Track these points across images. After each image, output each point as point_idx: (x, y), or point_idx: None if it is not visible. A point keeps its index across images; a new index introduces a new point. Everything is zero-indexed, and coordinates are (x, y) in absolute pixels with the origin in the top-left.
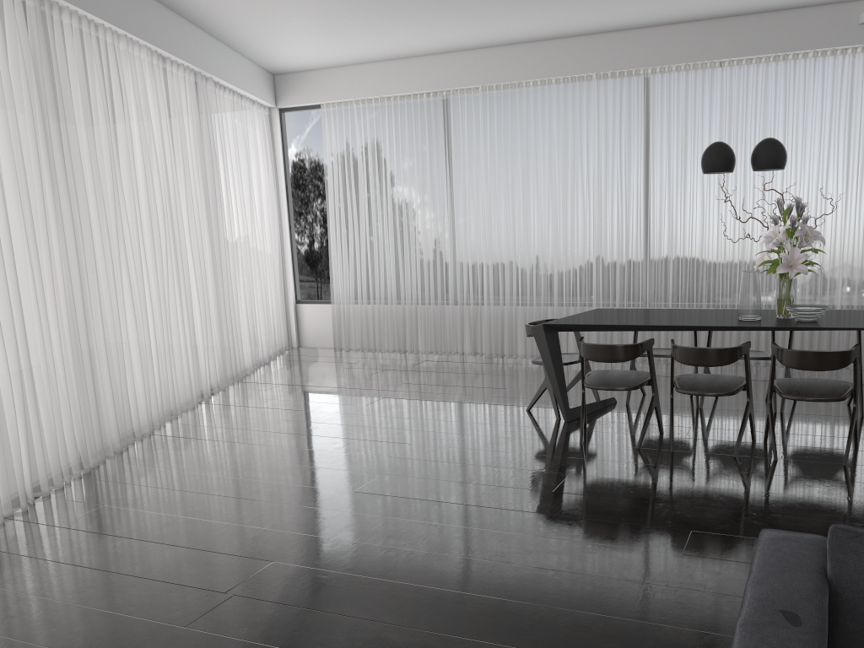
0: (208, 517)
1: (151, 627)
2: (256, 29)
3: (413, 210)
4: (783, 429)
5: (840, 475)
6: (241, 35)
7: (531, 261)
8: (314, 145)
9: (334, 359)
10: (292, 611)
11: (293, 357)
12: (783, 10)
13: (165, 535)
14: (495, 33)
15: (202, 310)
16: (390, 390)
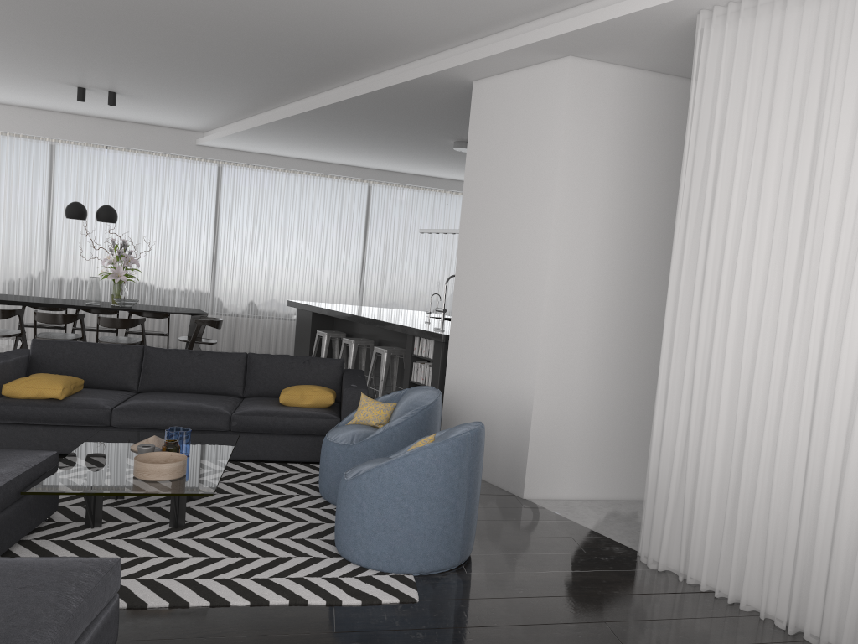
0: None
1: None
2: None
3: None
4: None
5: None
6: None
7: None
8: None
9: None
10: None
11: None
12: (150, 125)
13: None
14: None
15: None
16: None
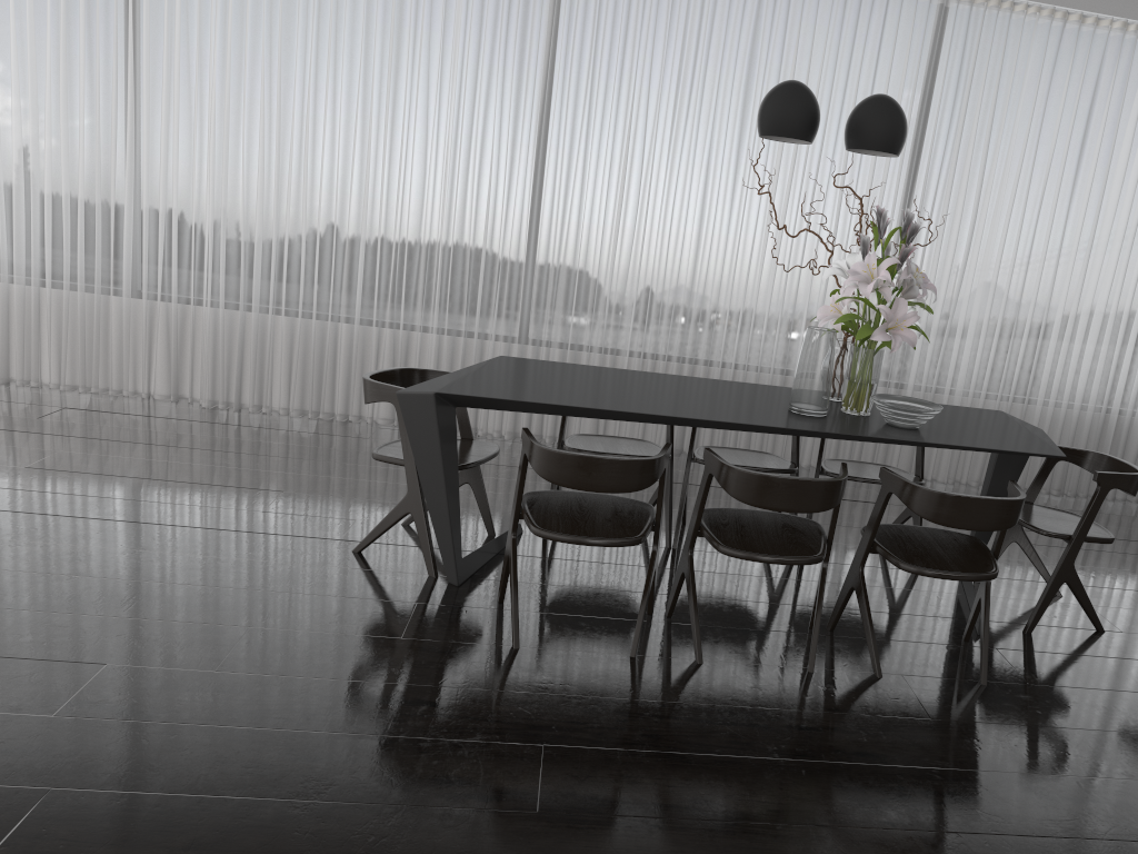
0: None
1: None
2: None
3: (38, 85)
4: (834, 598)
5: (999, 710)
6: None
7: (311, 235)
8: None
9: None
10: None
11: None
12: None
13: None
14: None
15: None
16: None
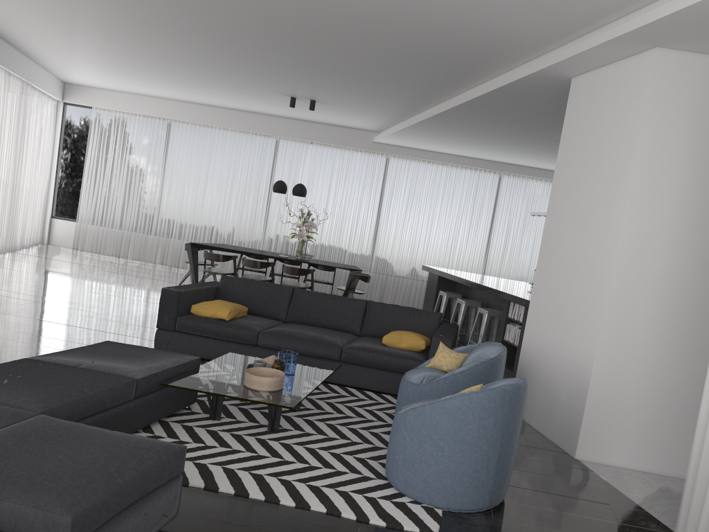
0: (18, 287)
1: (8, 303)
2: (65, 67)
3: (139, 178)
4: None
5: None
6: (54, 67)
7: (203, 219)
8: (69, 108)
9: (73, 253)
10: (62, 307)
11: (45, 248)
12: (342, 127)
13: (0, 288)
14: (201, 100)
15: (3, 207)
16: (107, 268)
